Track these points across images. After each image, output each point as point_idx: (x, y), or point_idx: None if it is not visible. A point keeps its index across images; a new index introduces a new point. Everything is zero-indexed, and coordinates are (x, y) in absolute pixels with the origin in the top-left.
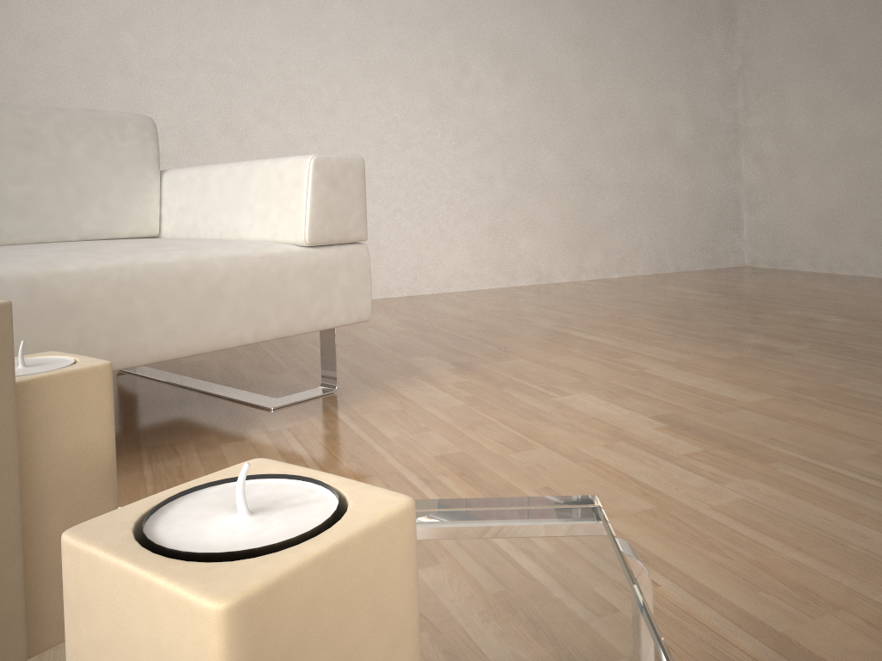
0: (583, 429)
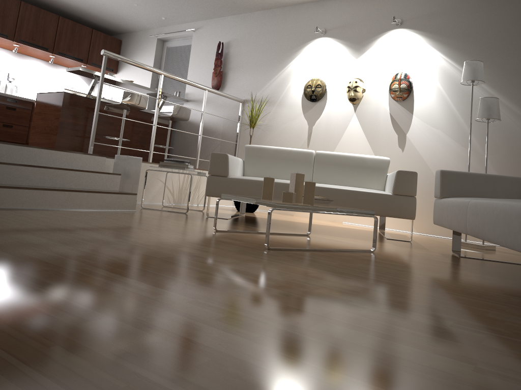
0: (384, 299)
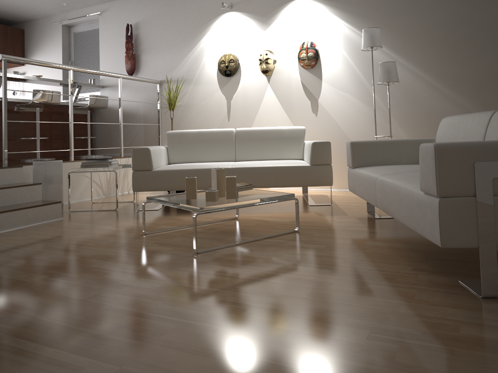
0: (307, 311)
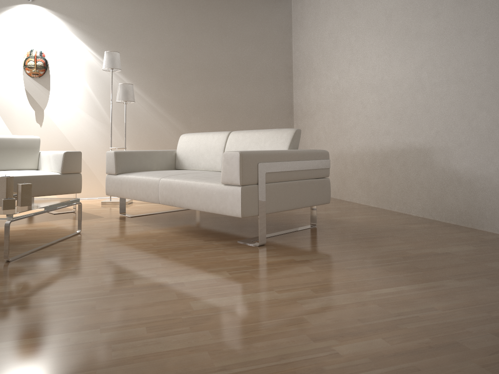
0: (176, 272)
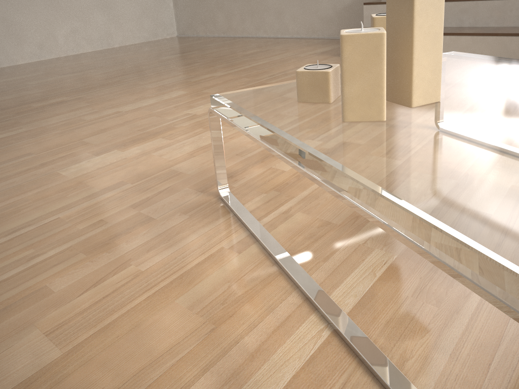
0: None
